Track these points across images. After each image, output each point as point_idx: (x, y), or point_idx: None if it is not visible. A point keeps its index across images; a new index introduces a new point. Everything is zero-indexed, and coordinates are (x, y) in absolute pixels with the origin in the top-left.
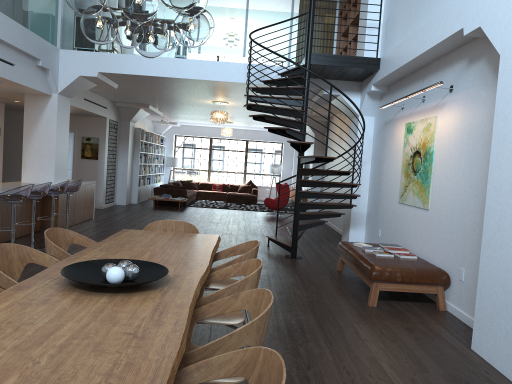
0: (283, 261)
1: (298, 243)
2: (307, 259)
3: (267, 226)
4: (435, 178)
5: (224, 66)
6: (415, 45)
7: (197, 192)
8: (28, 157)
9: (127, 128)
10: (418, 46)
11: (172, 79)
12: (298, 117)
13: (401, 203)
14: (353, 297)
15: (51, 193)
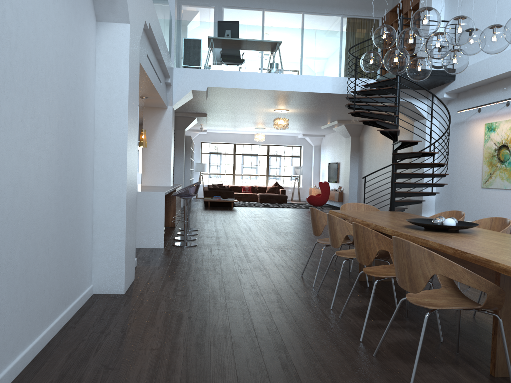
0: None
1: None
2: None
3: None
4: None
5: (315, 79)
6: (506, 62)
7: None
8: (147, 163)
9: (182, 136)
10: (510, 63)
11: (268, 91)
12: (392, 121)
13: (484, 188)
14: None
15: None
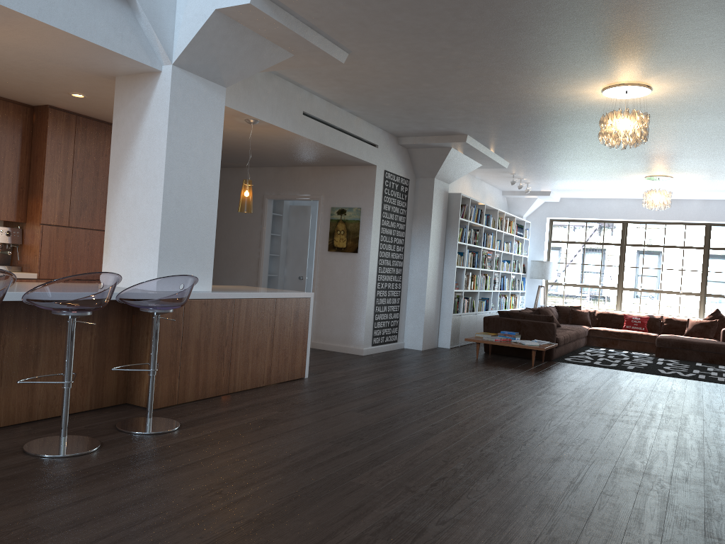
0: None
1: None
2: None
3: None
4: None
5: None
6: None
7: (588, 331)
8: (115, 225)
9: (429, 192)
10: None
11: None
12: None
13: None
14: None
15: (48, 306)
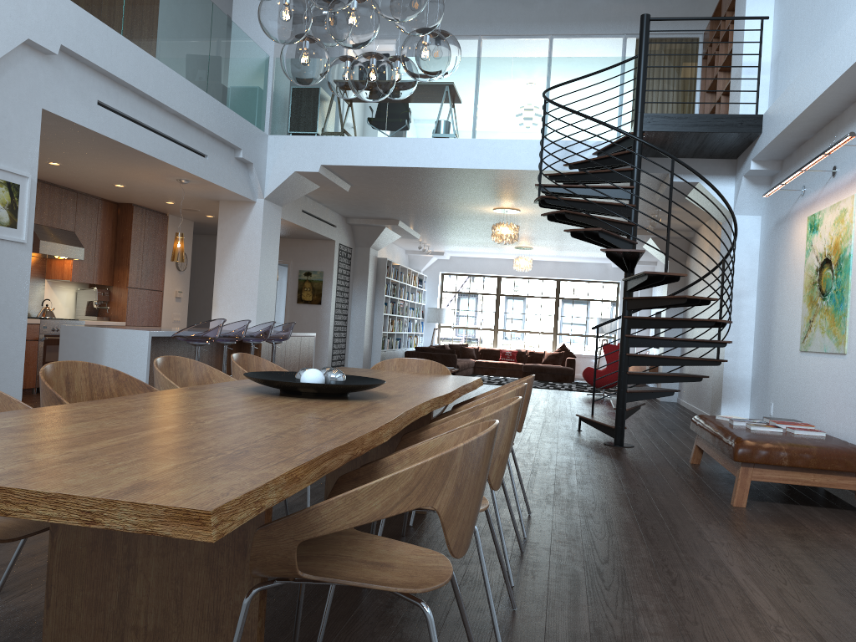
0: (600, 449)
1: (632, 429)
2: (641, 449)
3: (584, 408)
4: (855, 298)
5: (507, 146)
6: (812, 82)
7: (475, 363)
8: (221, 292)
9: (366, 257)
10: (816, 83)
11: (427, 170)
12: (624, 216)
13: (803, 352)
14: (708, 494)
15: (249, 338)
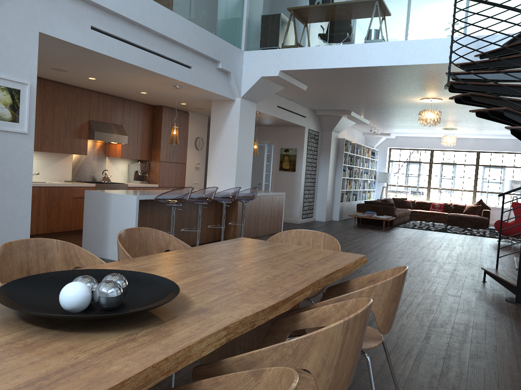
0: (500, 306)
1: None
2: None
3: (492, 255)
4: None
5: (426, 45)
6: None
7: (411, 212)
8: (213, 165)
9: (329, 138)
10: None
11: (360, 69)
12: None
13: None
14: None
15: (220, 199)
